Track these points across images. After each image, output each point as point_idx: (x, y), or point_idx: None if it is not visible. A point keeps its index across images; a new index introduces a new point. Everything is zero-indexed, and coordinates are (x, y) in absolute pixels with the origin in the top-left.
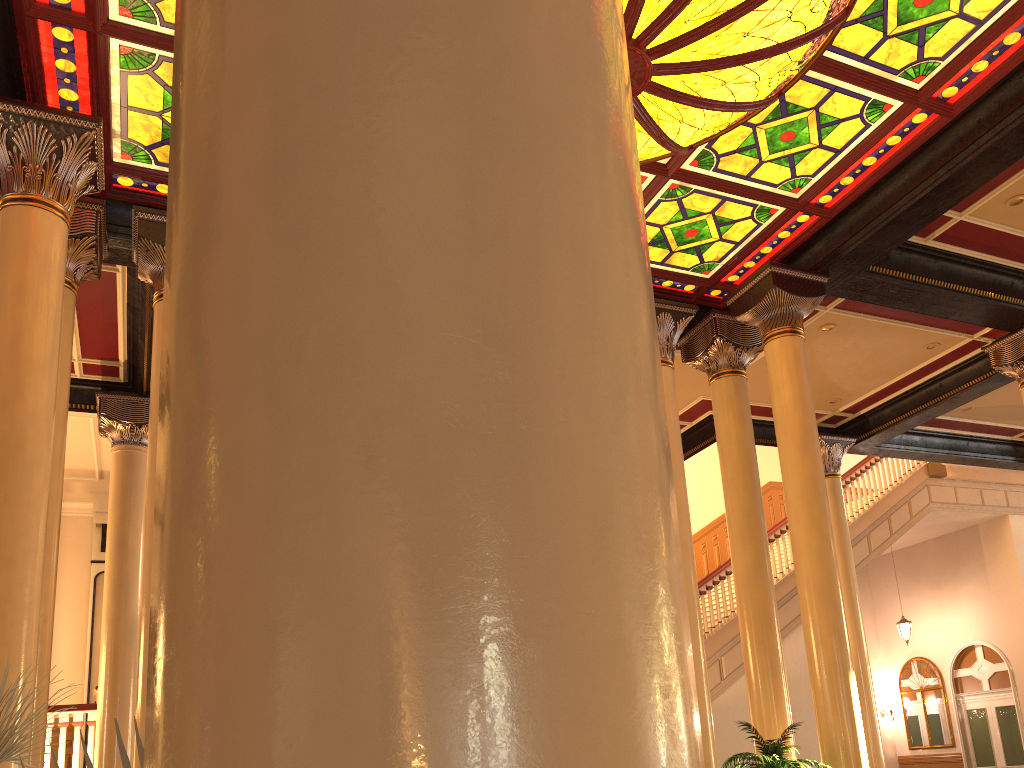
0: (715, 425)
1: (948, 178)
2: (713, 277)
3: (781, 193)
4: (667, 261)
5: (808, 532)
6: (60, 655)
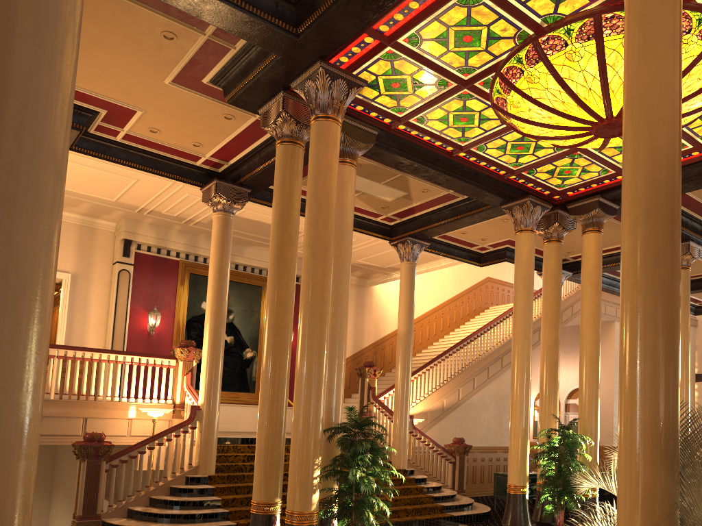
0: (544, 266)
1: (696, 181)
2: (562, 191)
3: (618, 166)
4: (547, 180)
5: (591, 331)
6: (91, 317)
